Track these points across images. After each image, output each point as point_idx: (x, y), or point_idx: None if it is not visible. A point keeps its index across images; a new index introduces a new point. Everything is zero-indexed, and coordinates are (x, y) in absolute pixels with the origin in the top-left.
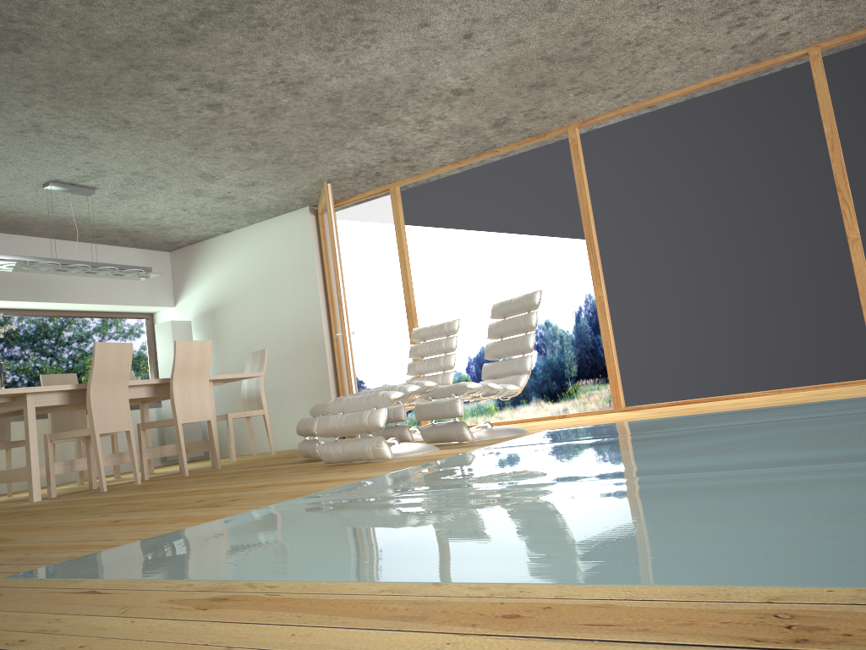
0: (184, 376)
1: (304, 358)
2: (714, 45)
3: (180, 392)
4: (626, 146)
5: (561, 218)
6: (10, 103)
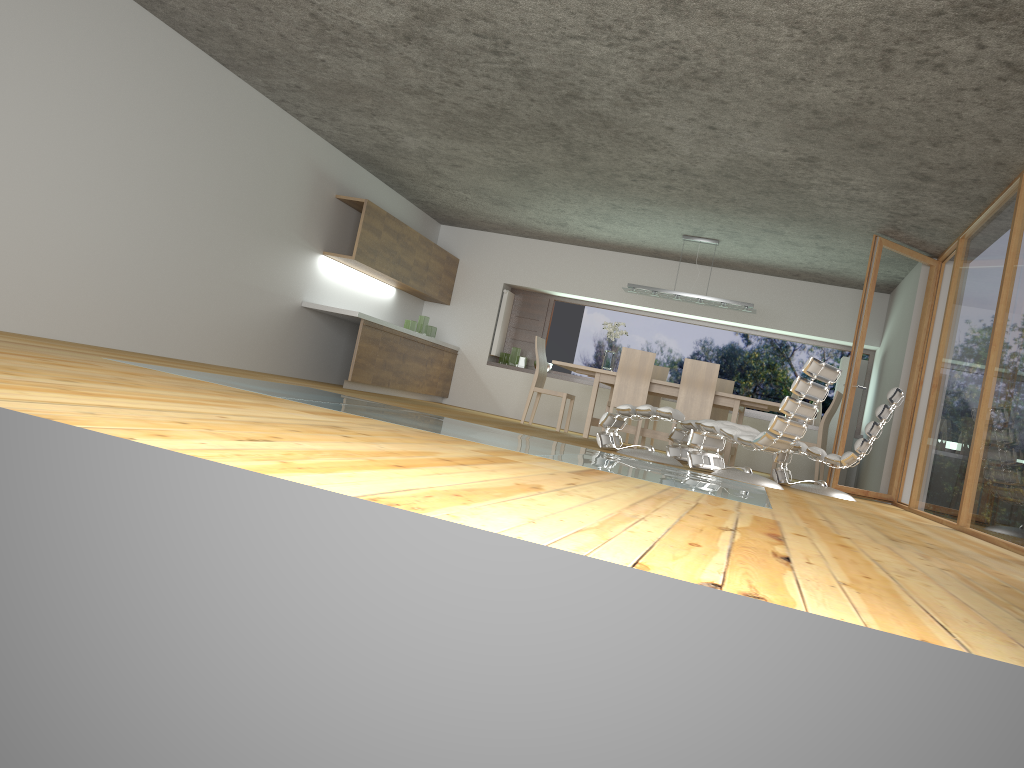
0: (690, 386)
1: None
2: (965, 84)
3: (684, 397)
4: None
5: (996, 288)
6: (582, 195)
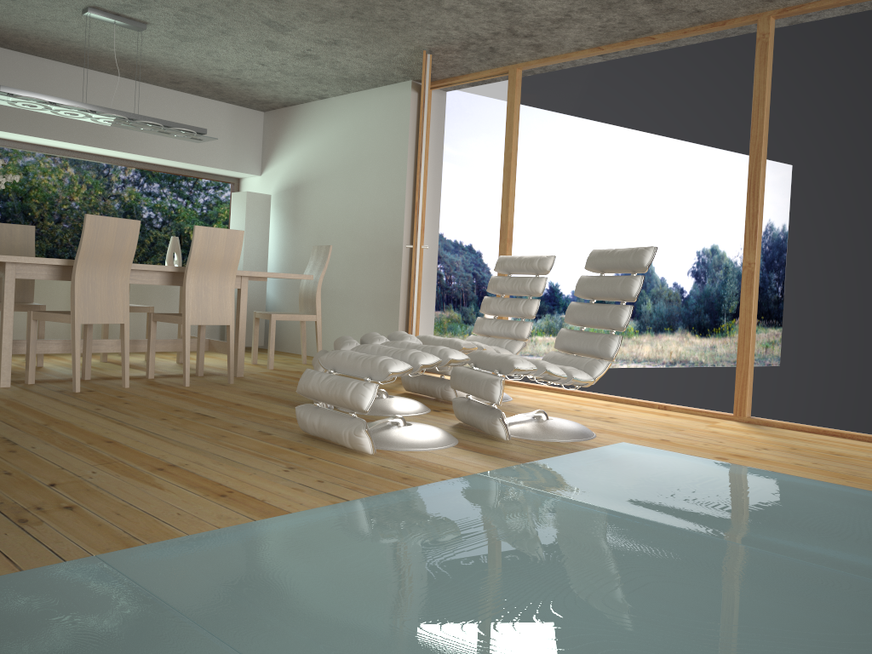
0: (203, 269)
1: (377, 262)
2: None
3: (195, 287)
4: (840, 54)
5: (721, 145)
6: None
